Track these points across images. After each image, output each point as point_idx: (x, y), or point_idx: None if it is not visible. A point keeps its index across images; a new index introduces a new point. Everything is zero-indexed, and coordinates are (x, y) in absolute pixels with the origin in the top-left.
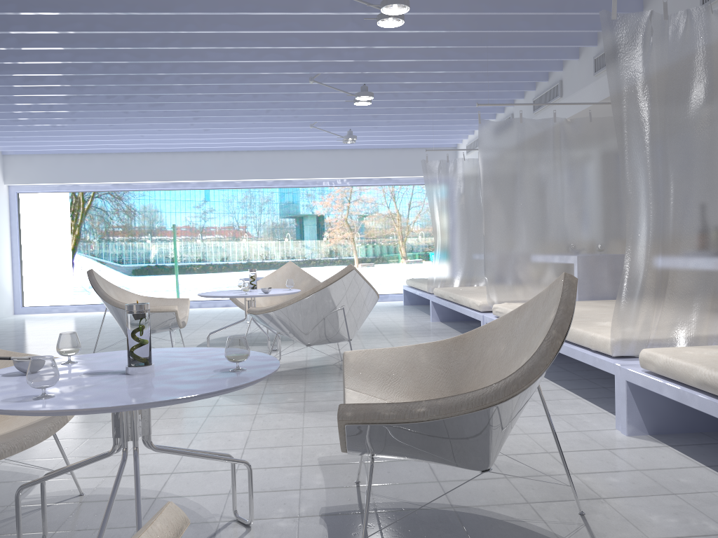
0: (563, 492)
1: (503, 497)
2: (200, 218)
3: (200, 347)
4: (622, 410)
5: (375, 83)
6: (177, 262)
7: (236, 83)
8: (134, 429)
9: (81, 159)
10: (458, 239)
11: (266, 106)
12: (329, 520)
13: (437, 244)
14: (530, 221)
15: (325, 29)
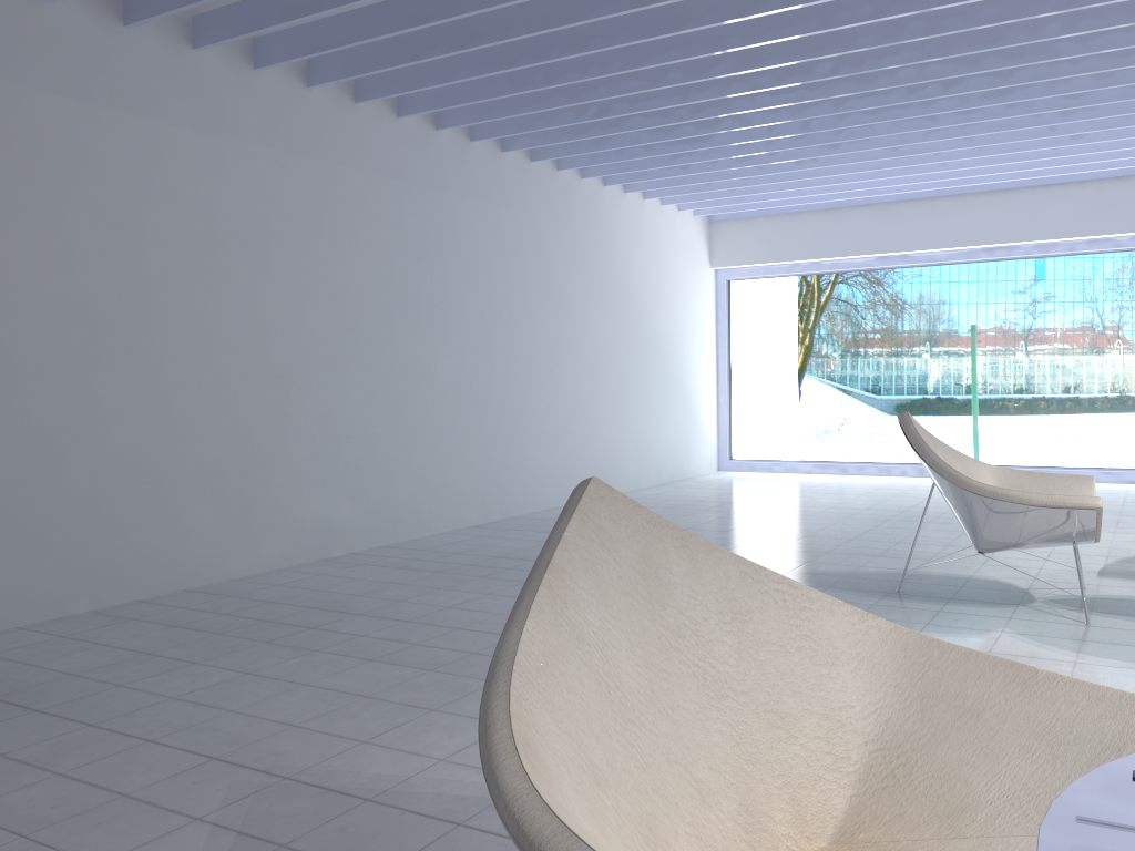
0: None
1: None
2: (1025, 312)
3: (1106, 577)
4: None
5: None
6: (977, 393)
7: None
8: None
9: (827, 218)
10: None
11: None
12: None
13: None
14: None
15: None
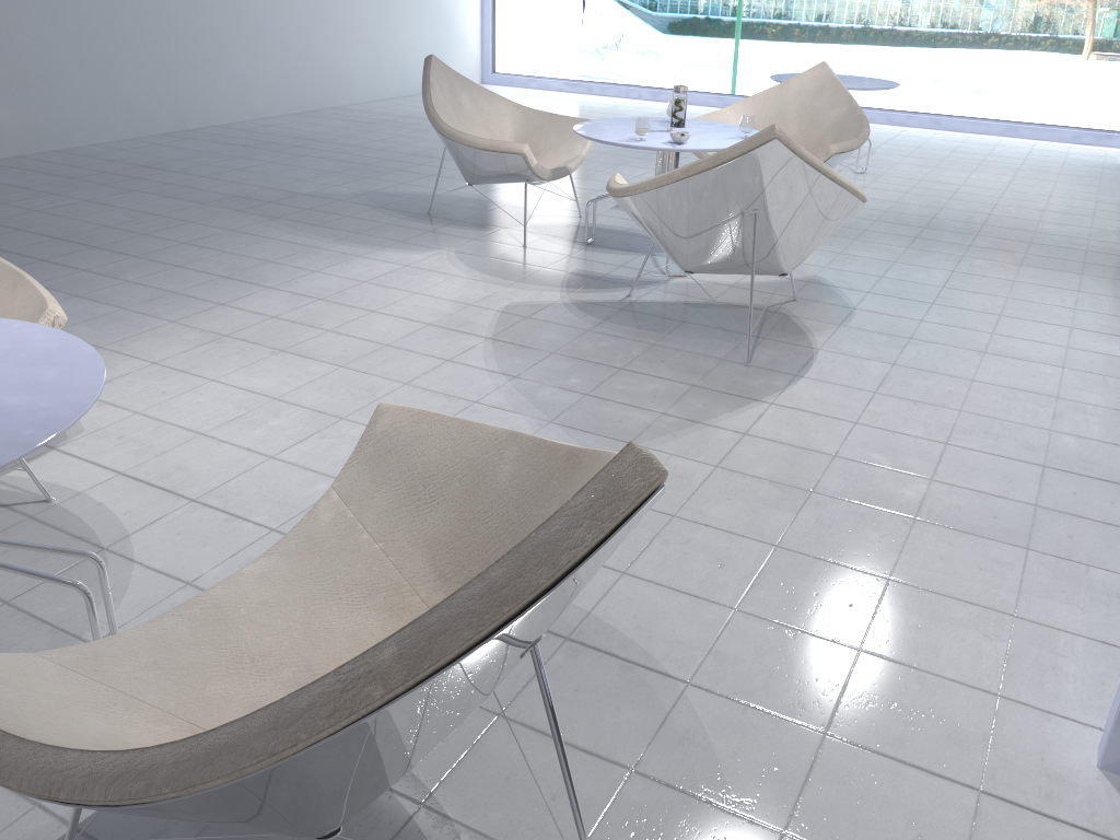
0: None
1: (543, 828)
2: None
3: (618, 208)
4: (1114, 706)
5: None
6: (741, 16)
7: None
8: None
9: None
10: None
11: None
12: None
13: None
14: None
15: None
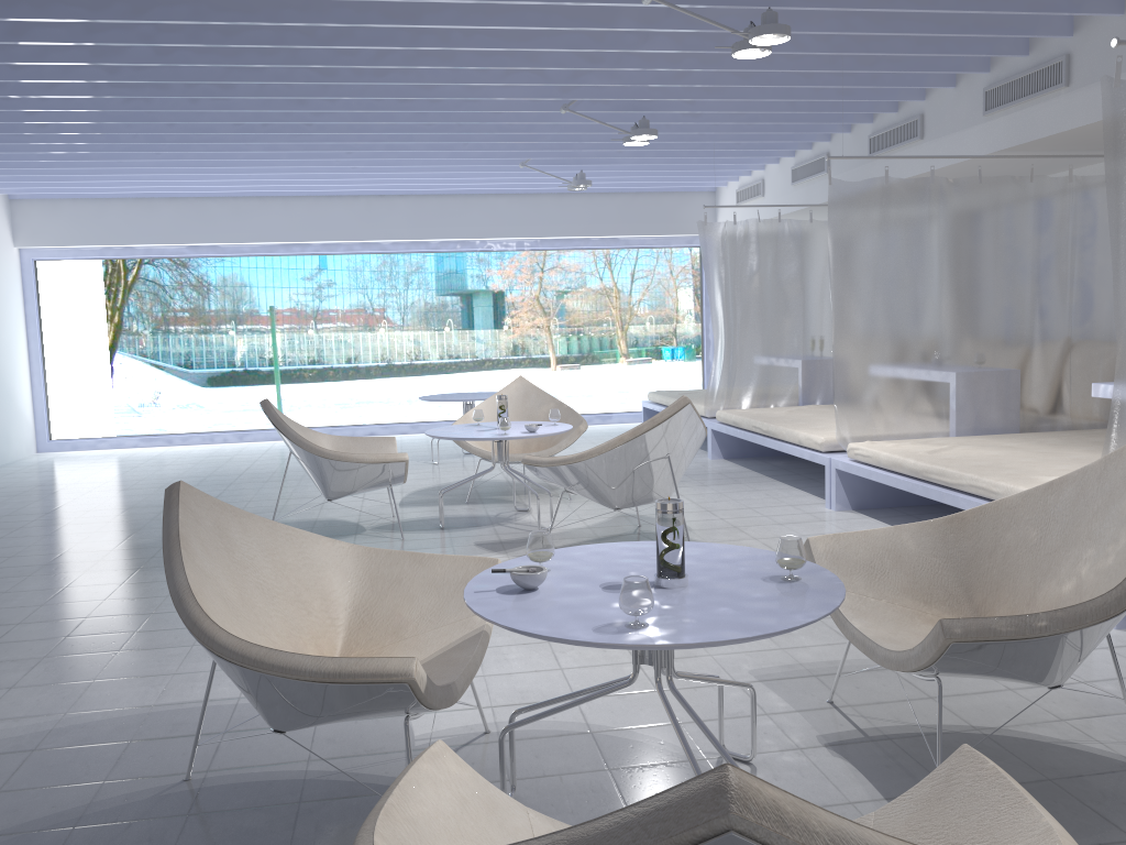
0: (1093, 706)
1: (1026, 714)
2: (313, 296)
3: (405, 506)
4: None
5: (652, 112)
6: (278, 365)
7: (448, 111)
8: (669, 653)
9: (138, 207)
10: (749, 338)
11: (470, 138)
12: (841, 751)
13: (718, 345)
14: (896, 325)
15: (625, 48)
